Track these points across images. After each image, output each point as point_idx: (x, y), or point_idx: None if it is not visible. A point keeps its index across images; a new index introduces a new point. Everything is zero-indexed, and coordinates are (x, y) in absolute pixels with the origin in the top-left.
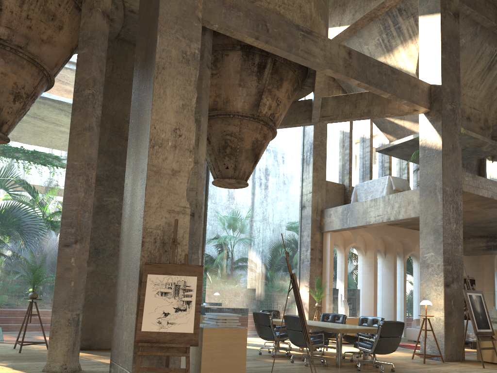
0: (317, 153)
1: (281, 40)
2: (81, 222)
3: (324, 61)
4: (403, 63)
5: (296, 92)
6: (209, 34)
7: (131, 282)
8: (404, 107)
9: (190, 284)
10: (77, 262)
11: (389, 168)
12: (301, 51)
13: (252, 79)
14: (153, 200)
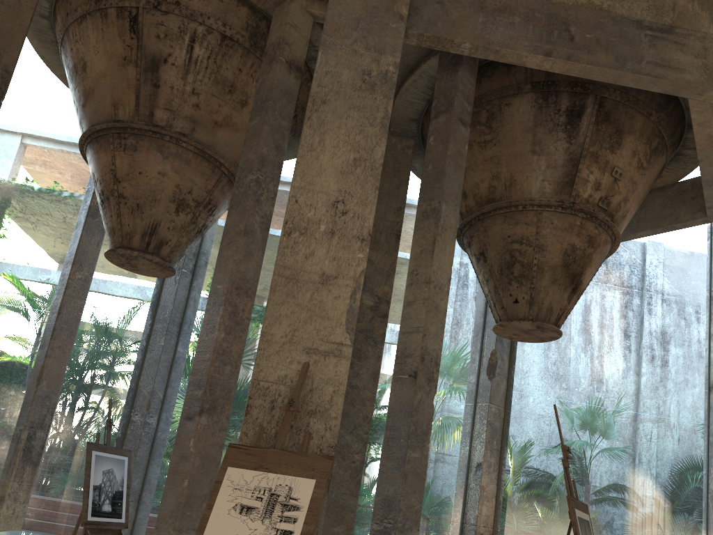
0: None
1: (601, 50)
2: (214, 380)
3: (705, 76)
4: None
5: (661, 156)
6: (469, 71)
7: None
8: None
9: (300, 496)
10: (200, 448)
11: None
12: (647, 65)
13: (556, 138)
14: (277, 330)
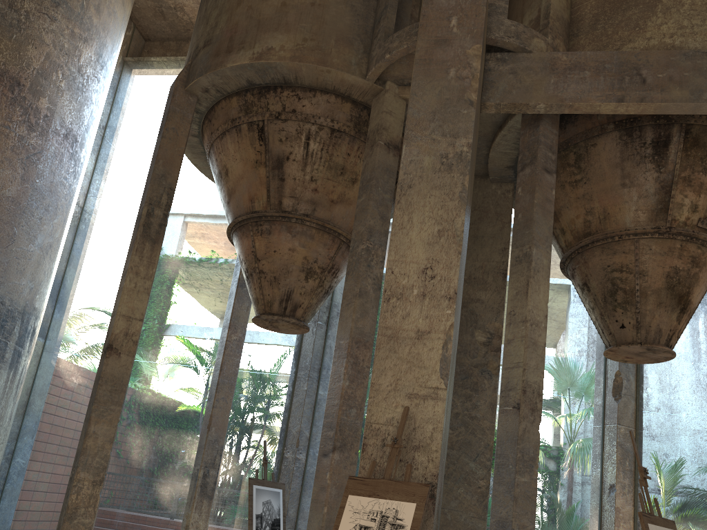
0: None
1: (674, 86)
2: (342, 421)
3: None
4: None
5: None
6: (550, 123)
7: None
8: None
9: (404, 516)
10: (335, 479)
11: None
12: None
13: (644, 169)
14: (383, 380)
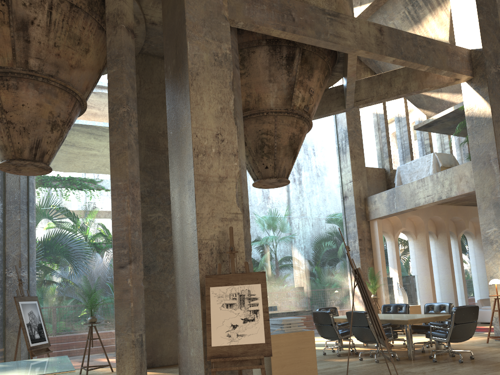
0: (353, 140)
1: (308, 27)
2: (132, 241)
3: (356, 42)
4: (433, 32)
5: (328, 79)
6: (234, 33)
7: (192, 297)
8: (444, 78)
9: (255, 293)
10: (134, 283)
11: (429, 145)
12: (330, 36)
13: (281, 73)
14: (204, 211)
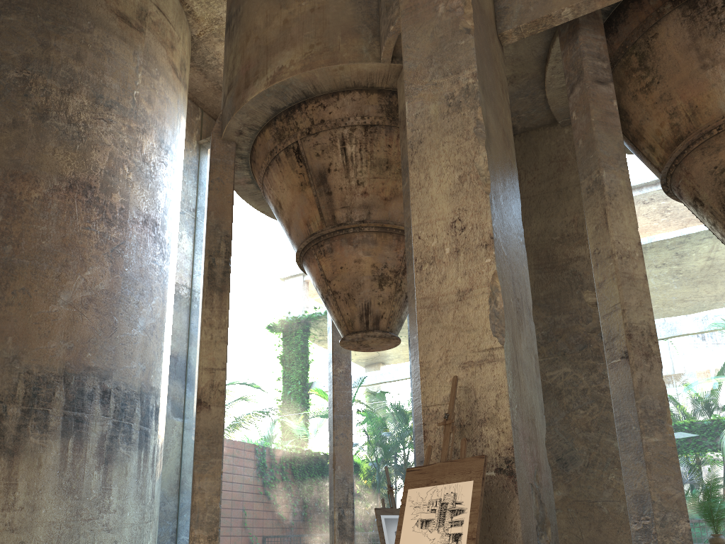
0: None
1: None
2: None
3: None
4: None
5: None
6: (591, 30)
7: None
8: None
9: (463, 499)
10: None
11: None
12: None
13: None
14: (432, 356)
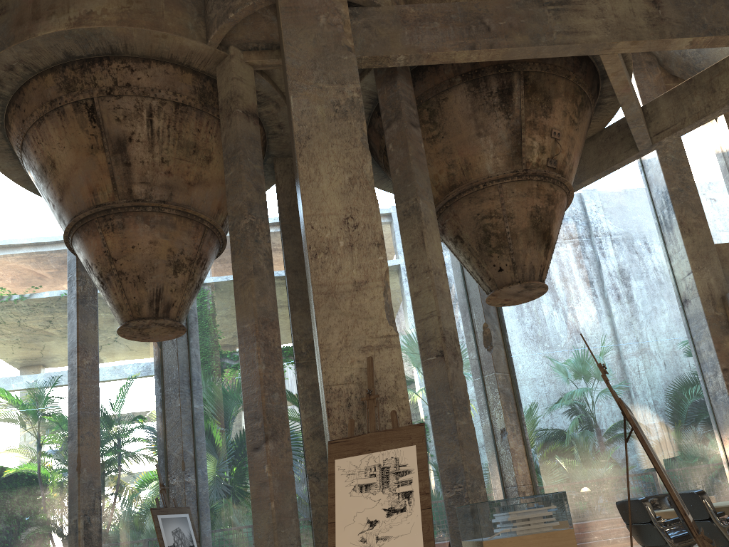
0: (681, 204)
1: (515, 33)
2: (268, 408)
3: (608, 32)
4: None
5: (587, 110)
6: (404, 79)
7: None
8: None
9: (407, 461)
10: (275, 471)
11: None
12: (557, 35)
13: (495, 117)
14: (331, 339)
